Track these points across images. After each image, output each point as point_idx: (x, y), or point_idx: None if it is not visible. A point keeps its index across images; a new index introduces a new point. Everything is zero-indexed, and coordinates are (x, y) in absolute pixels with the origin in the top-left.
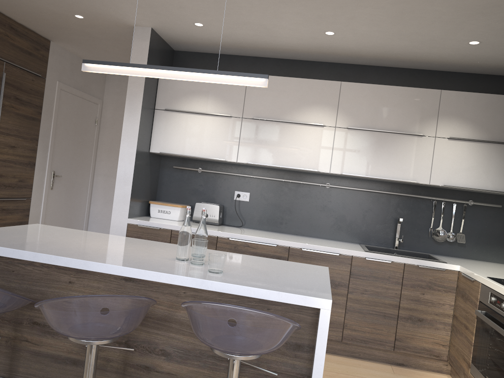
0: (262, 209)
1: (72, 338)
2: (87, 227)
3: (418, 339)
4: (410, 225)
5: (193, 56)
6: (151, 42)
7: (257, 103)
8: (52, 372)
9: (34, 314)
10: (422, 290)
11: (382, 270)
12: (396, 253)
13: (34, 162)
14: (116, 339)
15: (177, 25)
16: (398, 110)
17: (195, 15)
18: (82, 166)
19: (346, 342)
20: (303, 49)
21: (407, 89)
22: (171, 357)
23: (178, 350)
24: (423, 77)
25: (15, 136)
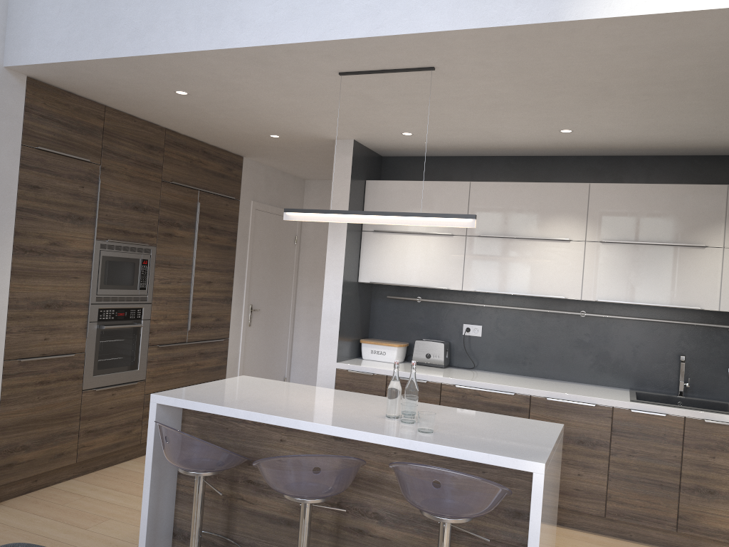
0: (499, 346)
1: (287, 496)
2: (290, 368)
3: (709, 517)
4: (701, 364)
5: (405, 162)
6: (354, 156)
7: (484, 217)
8: (267, 532)
9: (248, 472)
10: (711, 452)
11: (654, 425)
12: (681, 402)
13: (230, 297)
14: (328, 498)
15: (383, 135)
16: (669, 216)
17: (401, 126)
18: (281, 295)
19: (611, 518)
20: (539, 146)
21: (680, 187)
22: (384, 521)
23: (391, 513)
24: (707, 165)
25: (211, 269)
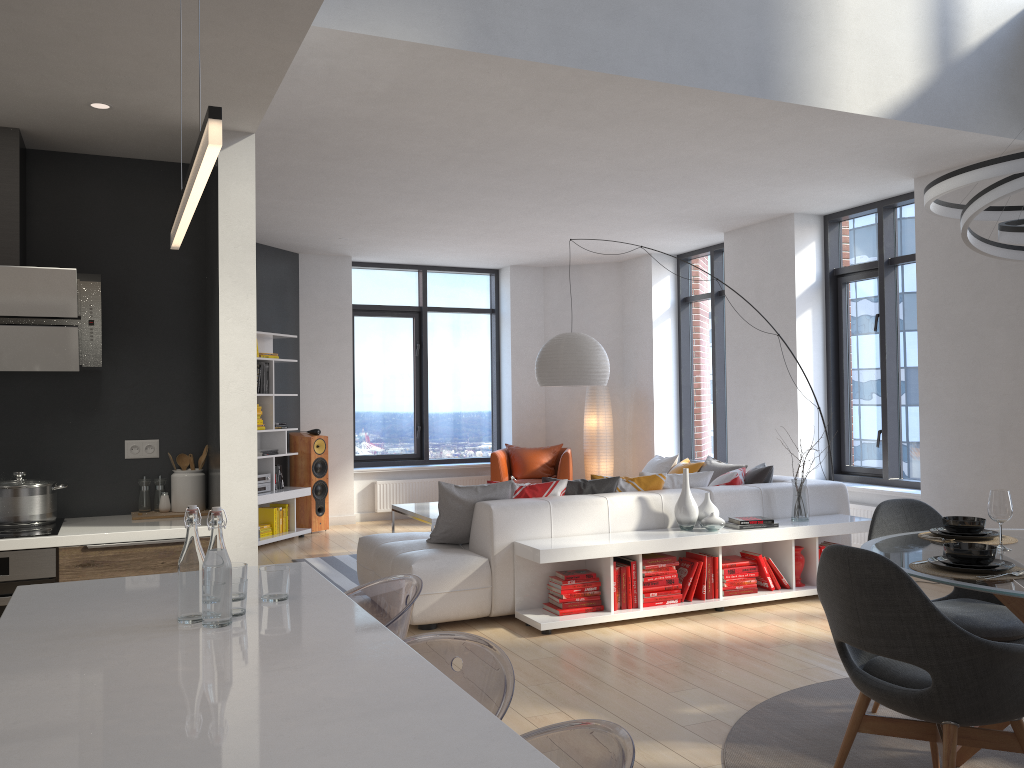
0: None
1: None
2: None
3: None
4: None
5: None
6: None
7: None
8: None
9: None
10: None
11: None
12: None
13: None
14: None
15: None
16: None
17: None
18: None
19: None
20: None
21: None
22: None
23: None
24: None
25: None
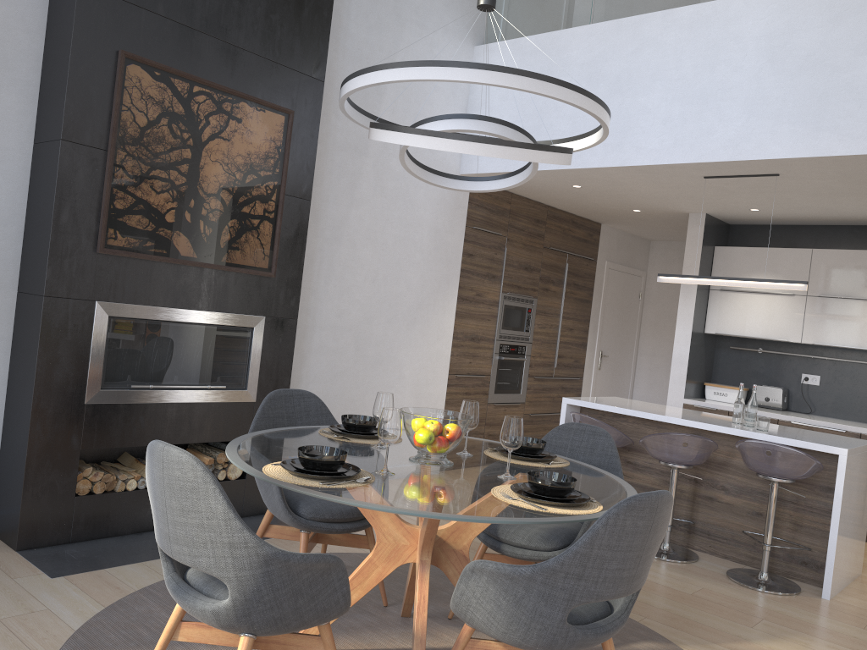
0: (836, 395)
1: (662, 462)
2: None
3: None
4: None
5: (751, 229)
6: (705, 227)
7: (824, 280)
8: None
9: (628, 456)
10: None
11: None
12: None
13: (585, 343)
14: (691, 467)
15: (732, 211)
16: None
17: (749, 205)
18: (626, 345)
19: None
20: None
21: None
22: (728, 492)
23: (734, 486)
24: None
25: (572, 319)
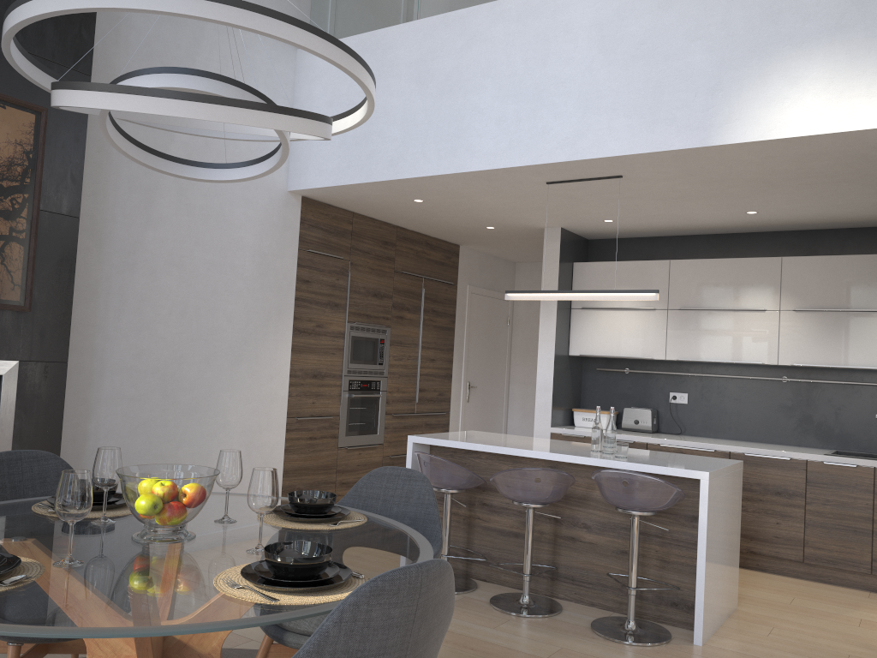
0: (704, 412)
1: (516, 502)
2: None
3: None
4: None
5: (610, 244)
6: (561, 242)
7: (683, 291)
8: (499, 543)
9: (483, 497)
10: None
11: (846, 476)
12: None
13: (450, 374)
14: (547, 505)
15: (587, 223)
16: (858, 284)
17: (602, 215)
18: (496, 374)
19: (808, 562)
20: (732, 225)
21: (867, 257)
22: (590, 529)
23: (596, 523)
24: None
25: (434, 348)
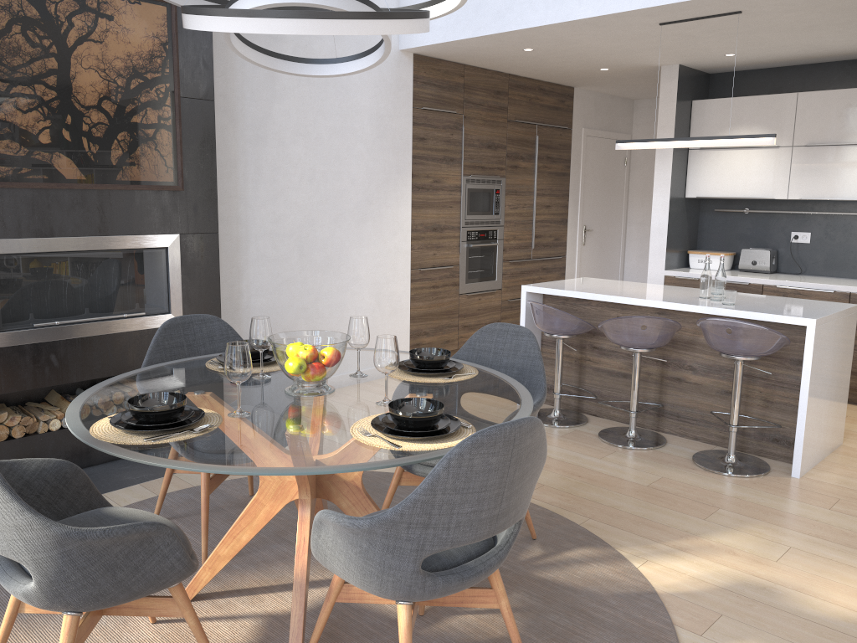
0: (827, 252)
1: (623, 347)
2: None
3: None
4: None
5: (733, 77)
6: (679, 80)
7: (811, 126)
8: (608, 383)
9: (593, 341)
10: None
11: None
12: None
13: (566, 219)
14: (653, 350)
15: (707, 58)
16: None
17: (723, 50)
18: (612, 216)
19: None
20: None
21: None
22: (696, 371)
23: (702, 366)
24: None
25: (549, 195)
